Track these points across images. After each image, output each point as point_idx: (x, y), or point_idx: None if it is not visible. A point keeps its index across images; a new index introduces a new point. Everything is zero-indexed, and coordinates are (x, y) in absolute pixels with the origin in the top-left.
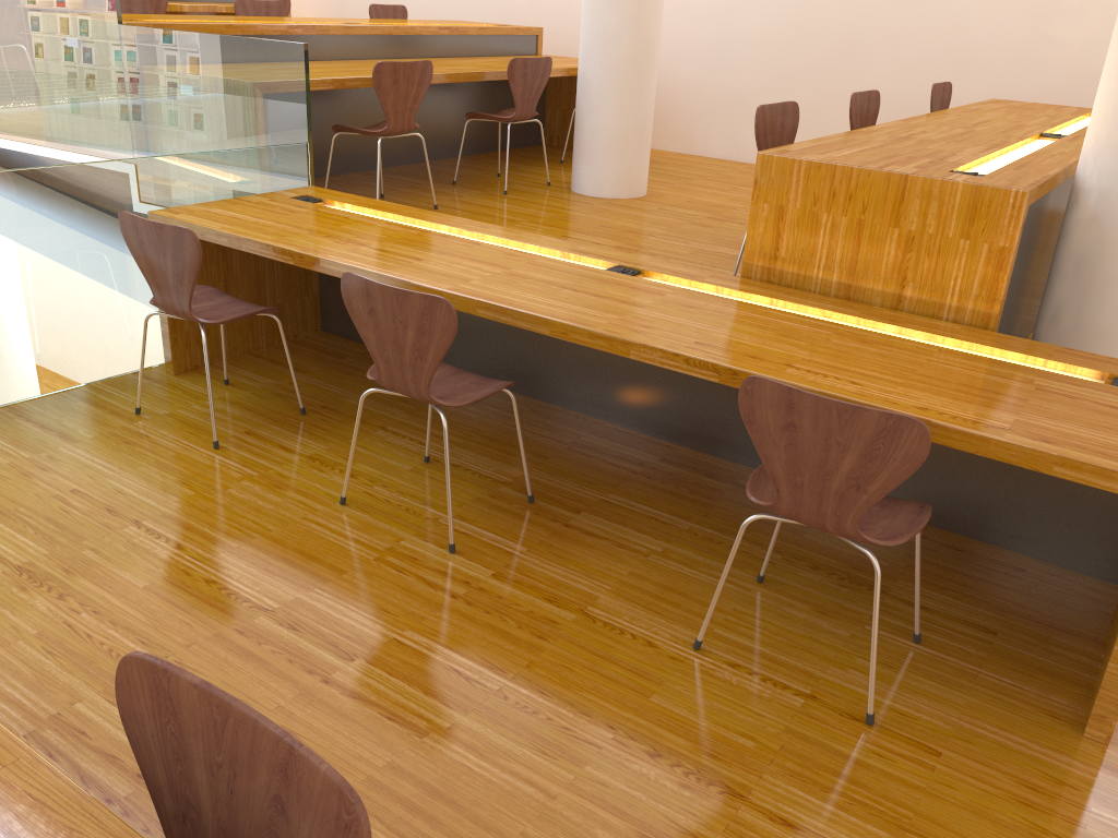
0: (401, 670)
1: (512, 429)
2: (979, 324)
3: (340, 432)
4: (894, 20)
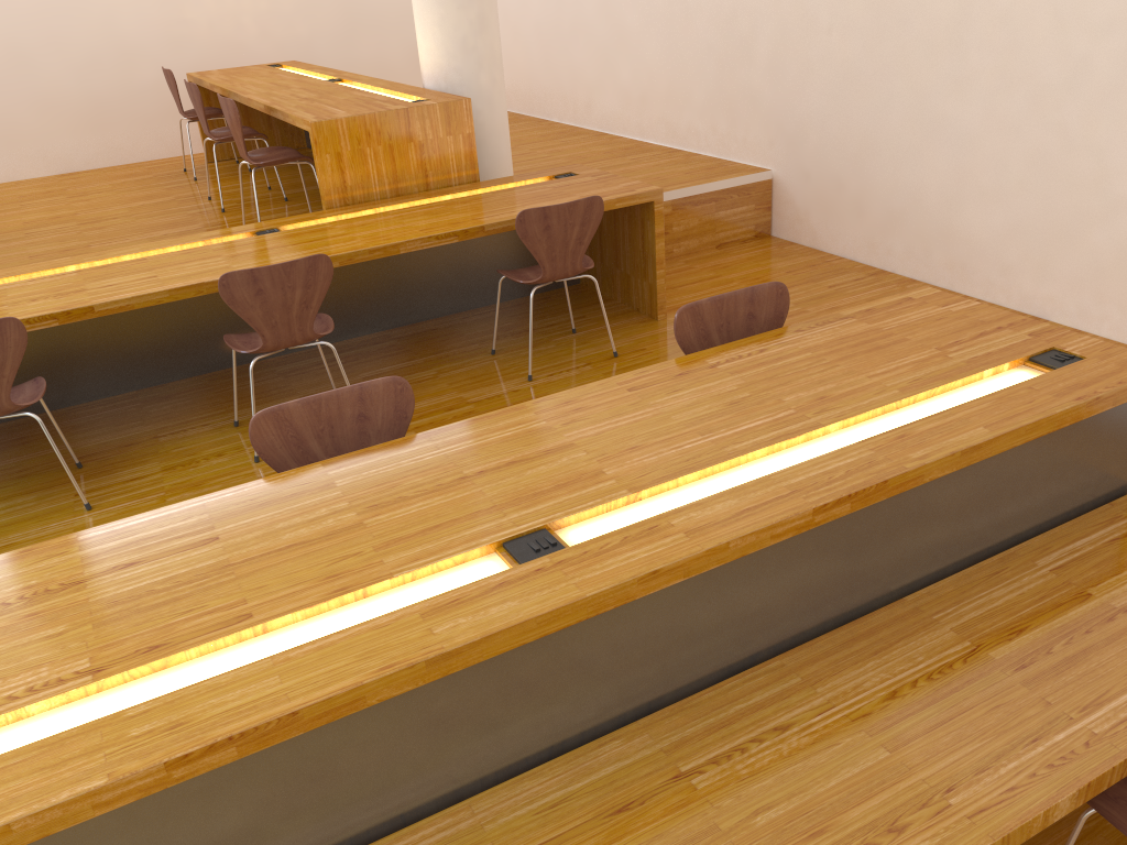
0: None
1: (231, 390)
2: (472, 181)
3: (139, 454)
4: (48, 26)
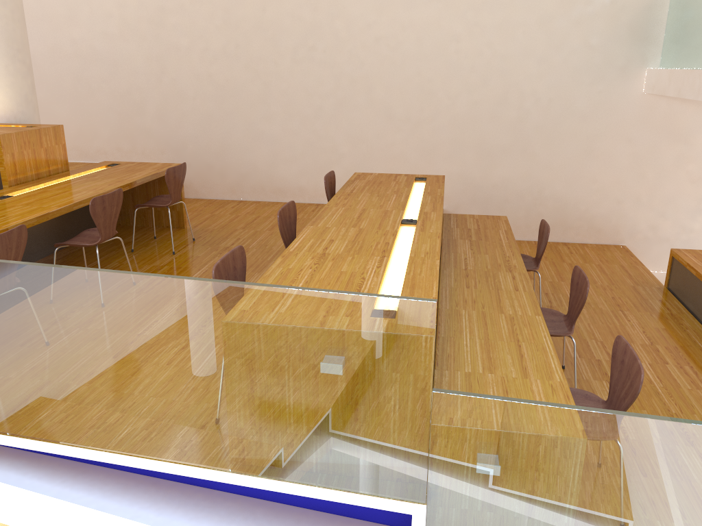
0: (208, 277)
1: None
2: (66, 170)
3: None
4: None
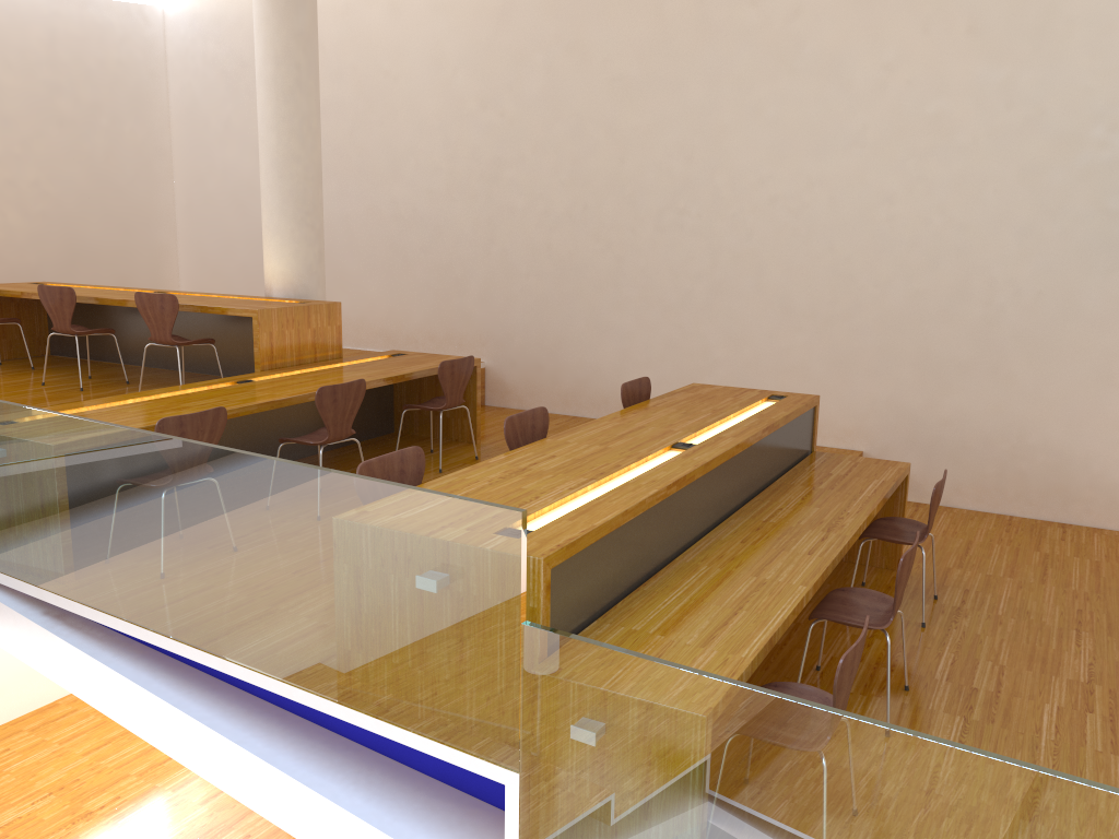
0: None
1: None
2: (339, 357)
3: None
4: None
